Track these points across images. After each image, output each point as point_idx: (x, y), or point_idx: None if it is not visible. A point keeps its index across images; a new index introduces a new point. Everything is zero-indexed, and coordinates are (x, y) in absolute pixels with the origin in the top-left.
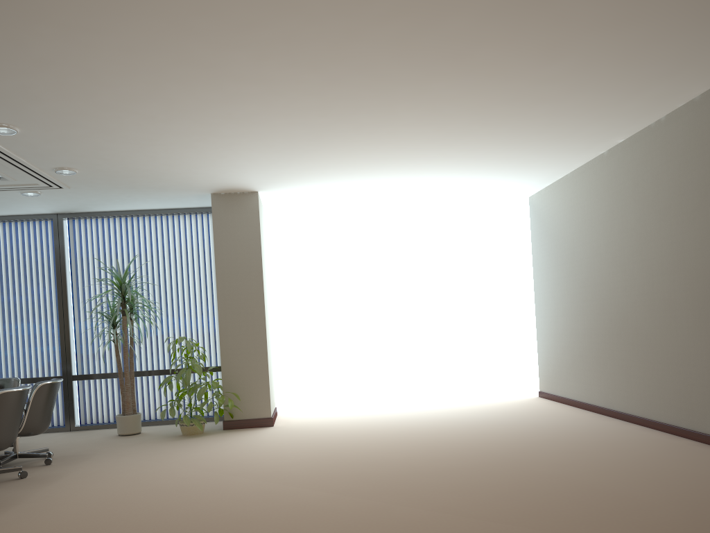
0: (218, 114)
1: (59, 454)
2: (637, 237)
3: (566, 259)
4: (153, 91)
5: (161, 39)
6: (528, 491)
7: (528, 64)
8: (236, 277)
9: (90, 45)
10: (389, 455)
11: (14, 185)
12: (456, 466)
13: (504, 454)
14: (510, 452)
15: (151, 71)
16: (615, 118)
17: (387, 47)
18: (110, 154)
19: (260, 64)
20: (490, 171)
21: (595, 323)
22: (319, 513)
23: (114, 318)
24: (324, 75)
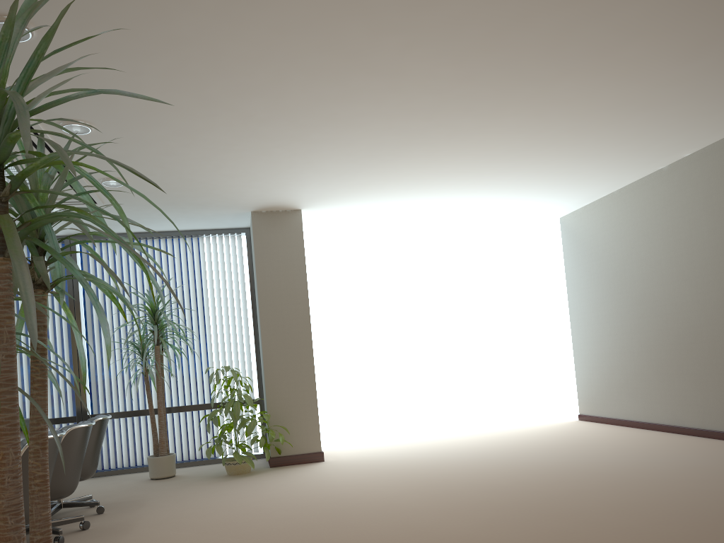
0: (321, 114)
1: (101, 502)
2: (712, 249)
3: (614, 277)
4: (271, 84)
5: (323, 18)
6: (699, 507)
7: (664, 64)
8: (280, 301)
9: (241, 21)
10: (495, 482)
11: None
12: (585, 488)
13: (621, 474)
14: (624, 471)
15: (286, 58)
16: (700, 128)
17: (546, 37)
18: (175, 161)
19: (405, 54)
20: (544, 187)
21: (657, 339)
22: None
23: (144, 348)
24: (461, 69)
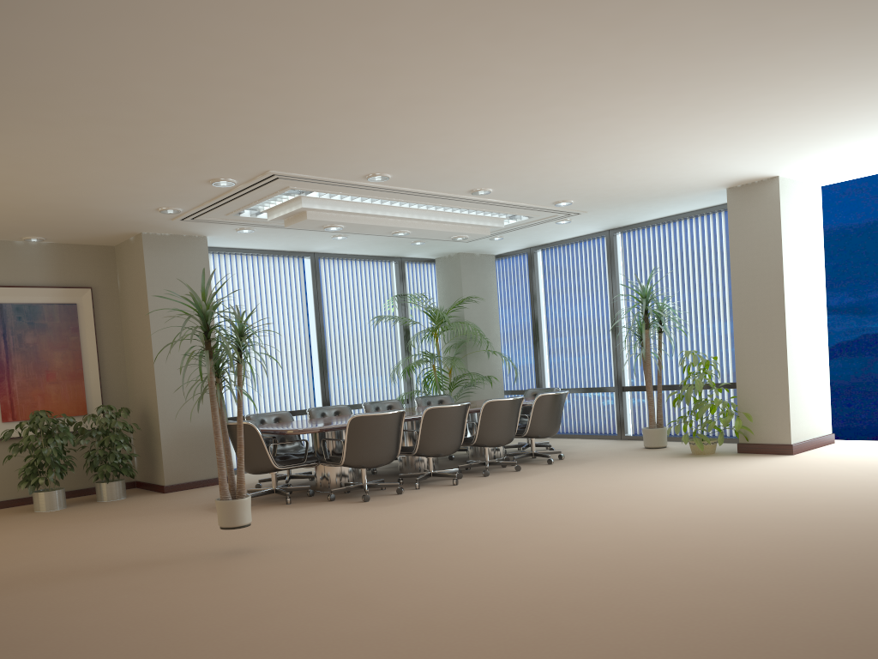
0: (614, 141)
1: (572, 458)
2: None
3: None
4: (537, 145)
5: (491, 122)
6: (844, 554)
7: None
8: (753, 282)
9: (456, 139)
10: (817, 499)
11: (542, 219)
12: (851, 520)
13: None
14: None
15: (515, 137)
16: None
17: (672, 59)
18: (577, 185)
19: (584, 107)
20: None
21: None
22: (619, 529)
23: (639, 331)
24: (652, 92)
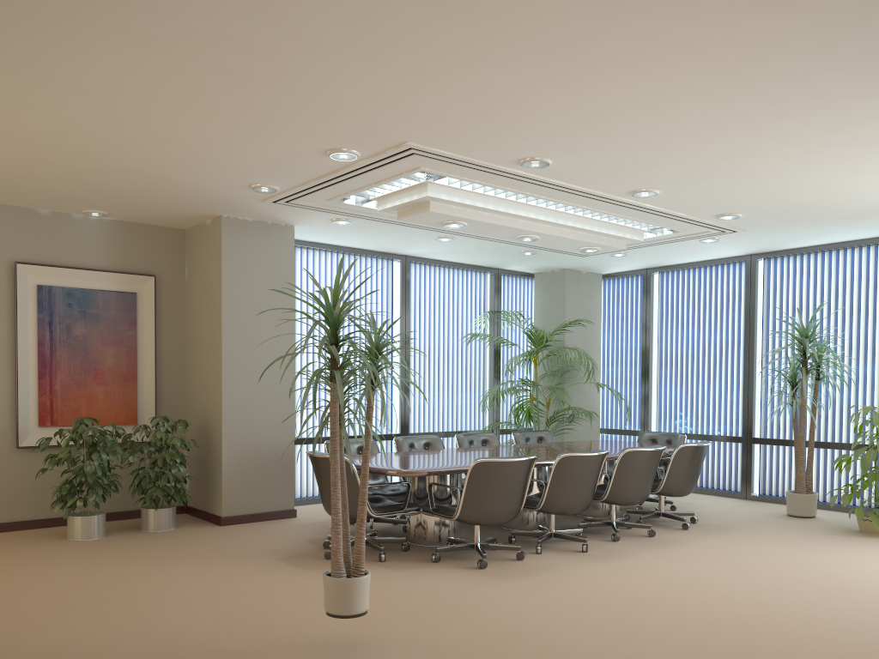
0: (862, 134)
1: (705, 522)
2: None
3: None
4: (762, 133)
5: (732, 90)
6: None
7: None
8: None
9: (668, 114)
10: None
11: (688, 235)
12: None
13: None
14: None
15: (745, 117)
16: None
17: None
18: (763, 194)
19: (872, 76)
20: None
21: None
22: None
23: (792, 377)
24: None
